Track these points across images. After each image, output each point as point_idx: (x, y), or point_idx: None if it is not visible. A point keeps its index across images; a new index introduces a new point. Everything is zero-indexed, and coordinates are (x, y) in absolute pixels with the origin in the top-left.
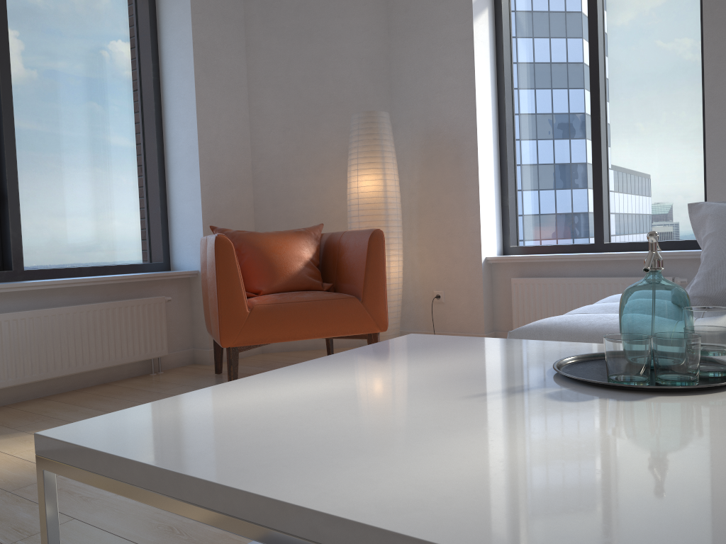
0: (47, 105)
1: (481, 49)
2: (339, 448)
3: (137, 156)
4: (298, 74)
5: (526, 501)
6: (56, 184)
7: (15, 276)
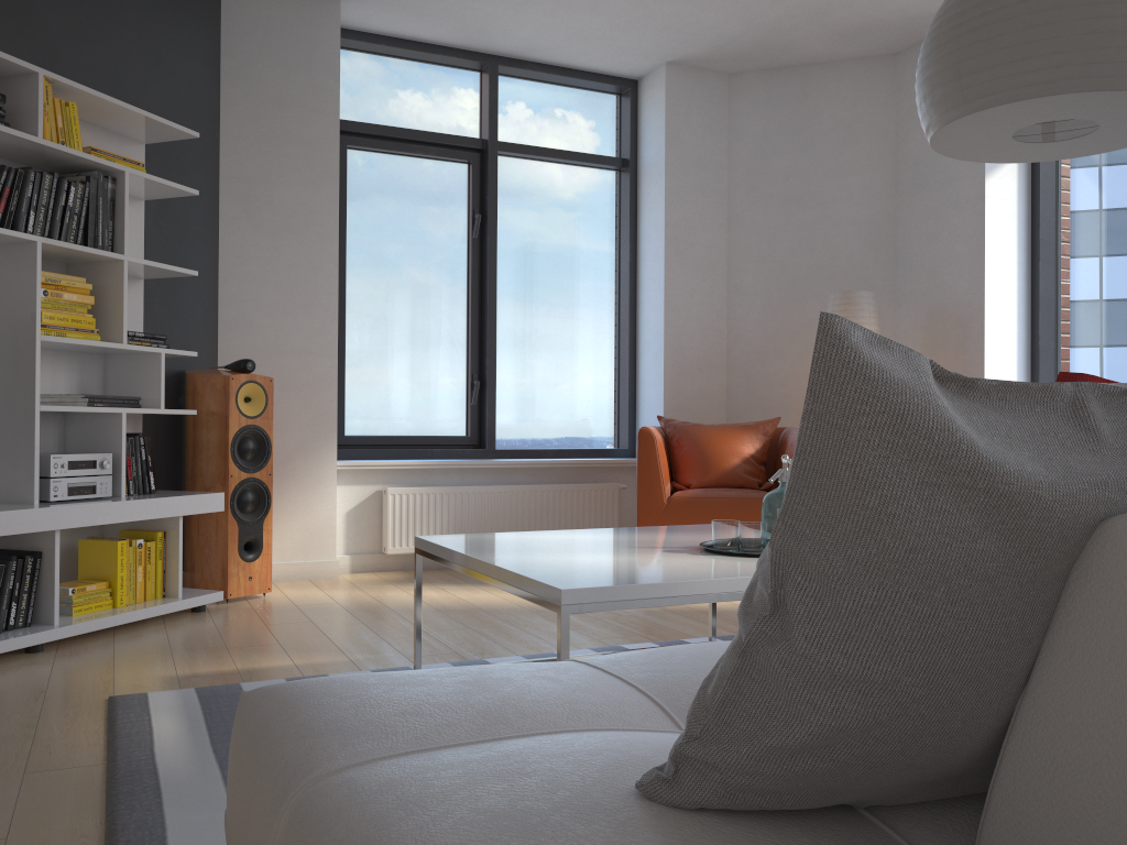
0: (528, 295)
1: (999, 208)
2: (519, 550)
3: (610, 339)
4: (783, 245)
5: (544, 563)
6: (530, 369)
7: (487, 454)
